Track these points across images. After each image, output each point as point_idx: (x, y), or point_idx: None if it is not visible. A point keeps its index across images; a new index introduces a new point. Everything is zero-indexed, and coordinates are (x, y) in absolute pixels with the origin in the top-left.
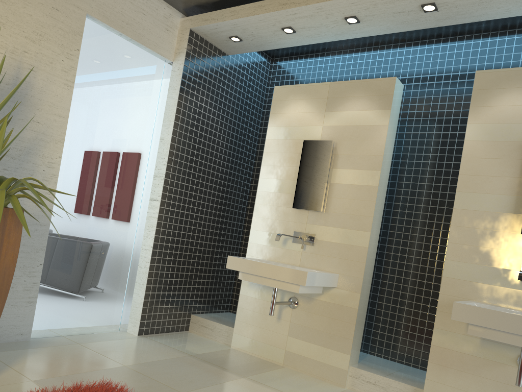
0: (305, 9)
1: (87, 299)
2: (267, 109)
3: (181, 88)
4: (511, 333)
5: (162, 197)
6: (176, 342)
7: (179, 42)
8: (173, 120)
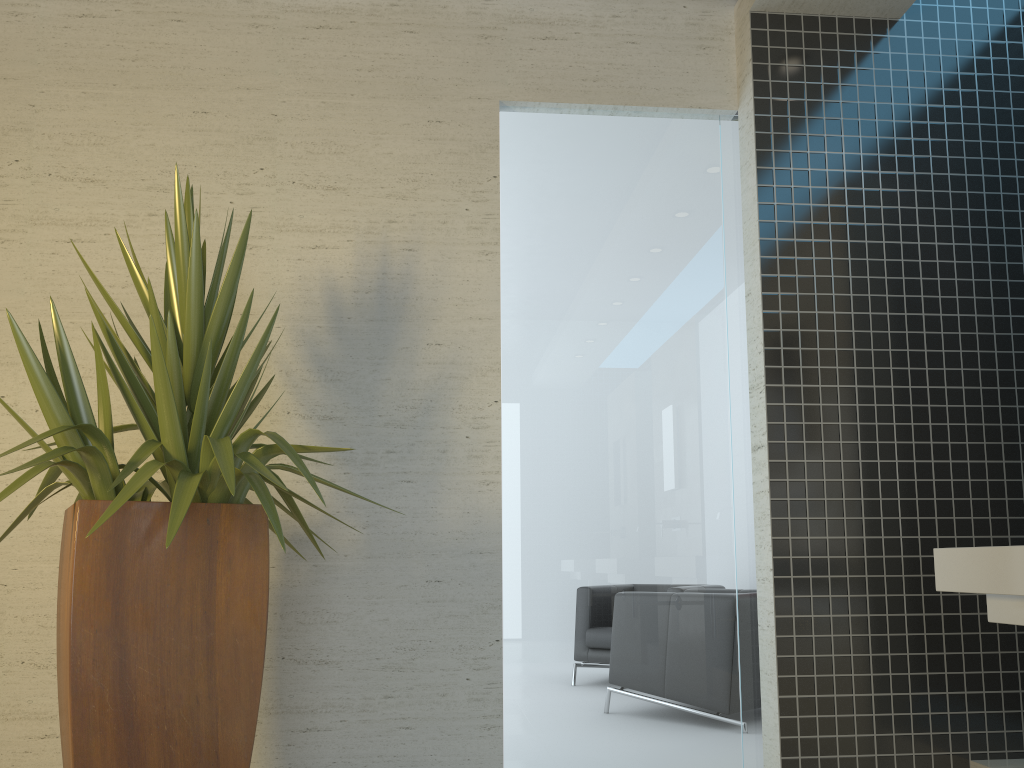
0: None
1: (634, 719)
2: None
3: (760, 153)
4: None
5: (770, 435)
6: None
7: (739, 59)
8: (757, 238)
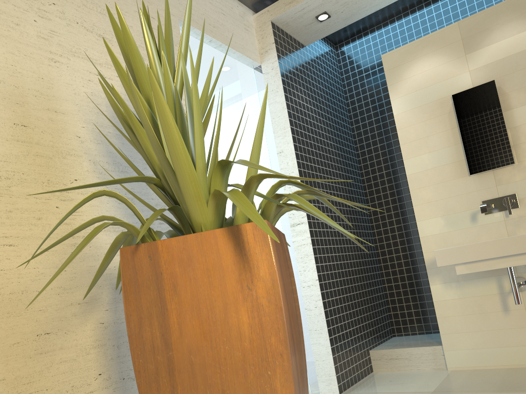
0: None
1: None
2: (351, 99)
3: (284, 87)
4: None
5: (307, 217)
6: (387, 386)
7: (261, 41)
8: (288, 126)
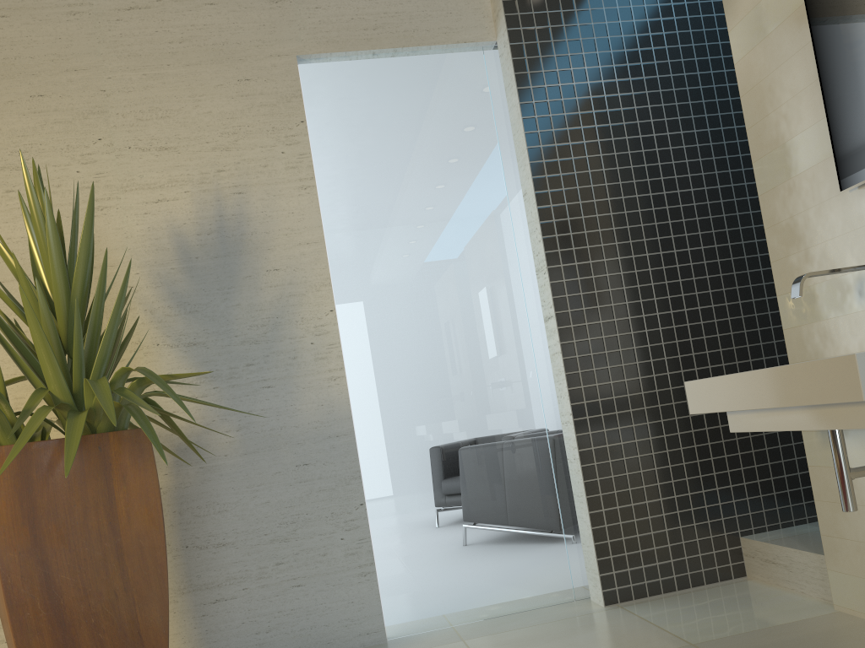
0: None
1: (480, 548)
2: None
3: (519, 76)
4: None
5: (556, 307)
6: (685, 611)
7: None
8: (525, 147)
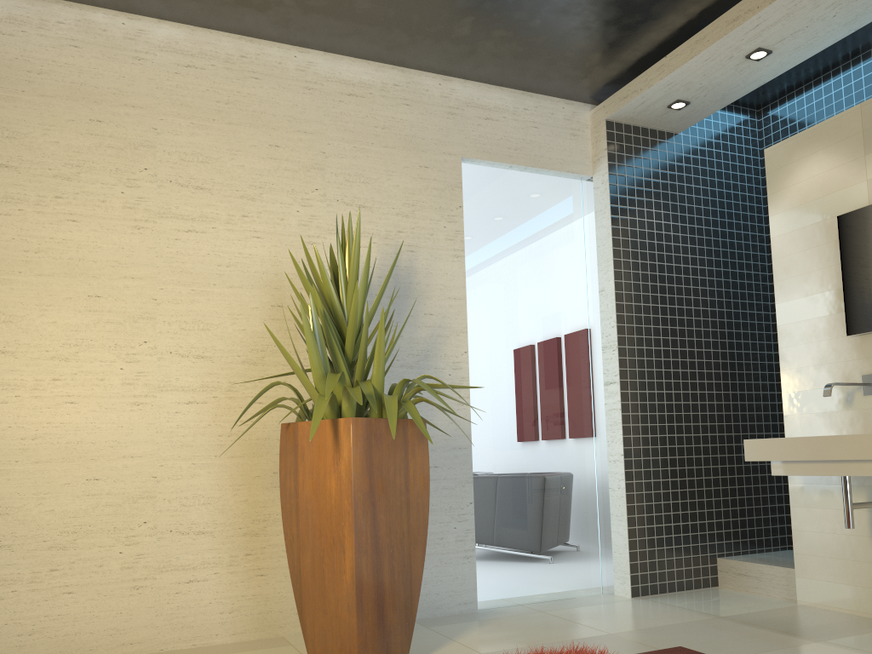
0: (771, 11)
1: (544, 547)
2: None
3: (612, 207)
4: None
5: (620, 376)
6: (695, 602)
7: (594, 145)
8: (611, 258)
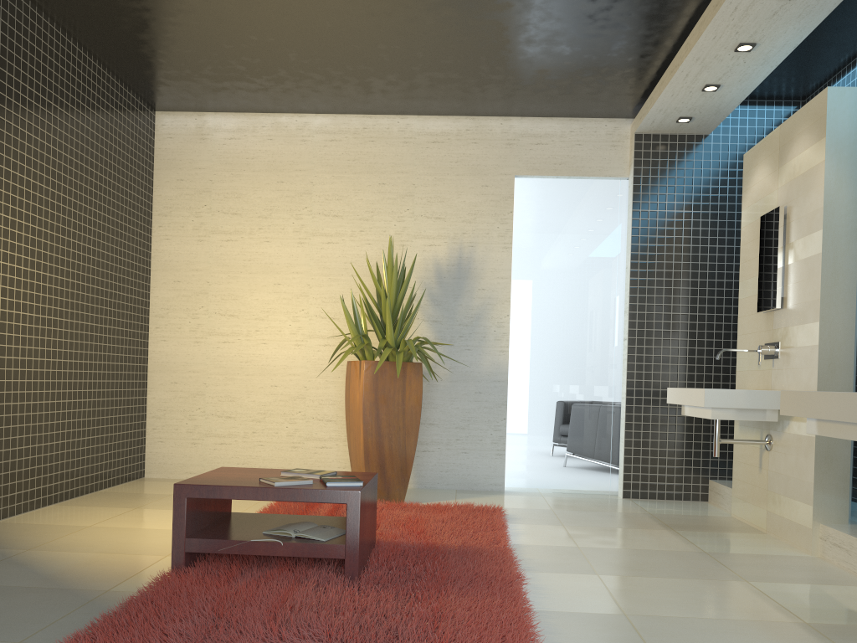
0: (687, 67)
1: (562, 455)
2: None
3: (634, 203)
4: (833, 422)
5: (629, 334)
6: (660, 505)
7: (630, 152)
8: (630, 243)
